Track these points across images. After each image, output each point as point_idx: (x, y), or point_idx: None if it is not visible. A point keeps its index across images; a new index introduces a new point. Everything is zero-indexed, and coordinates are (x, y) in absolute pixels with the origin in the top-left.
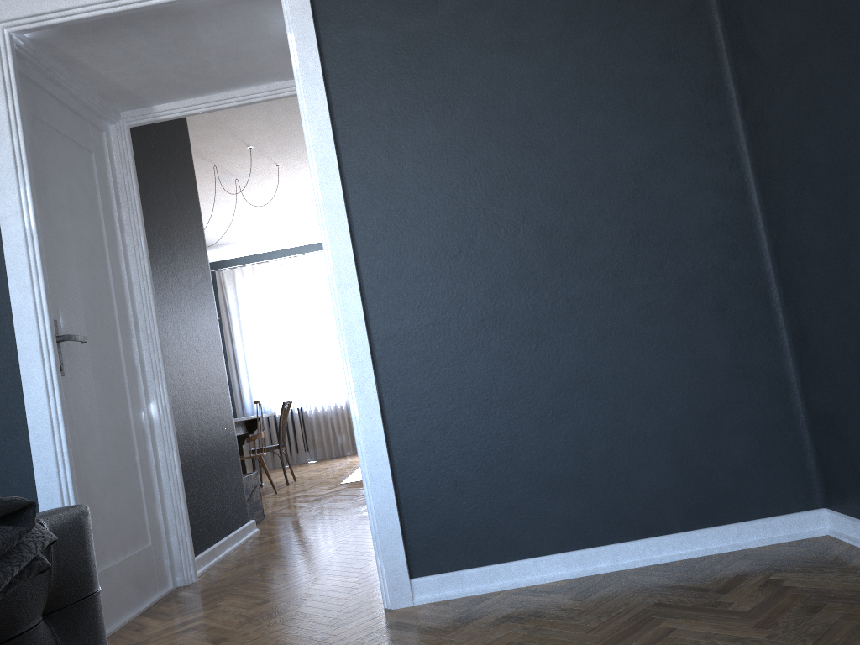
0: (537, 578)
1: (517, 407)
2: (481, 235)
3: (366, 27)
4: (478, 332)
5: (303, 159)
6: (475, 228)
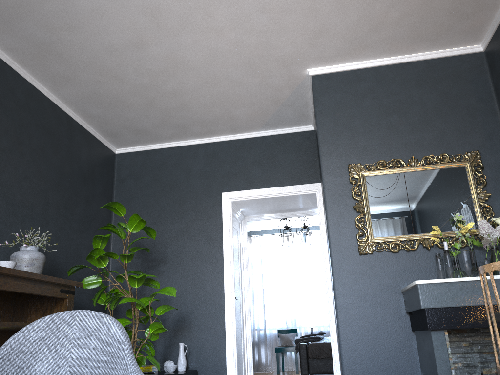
0: None
1: None
2: None
3: None
4: None
5: None
6: None
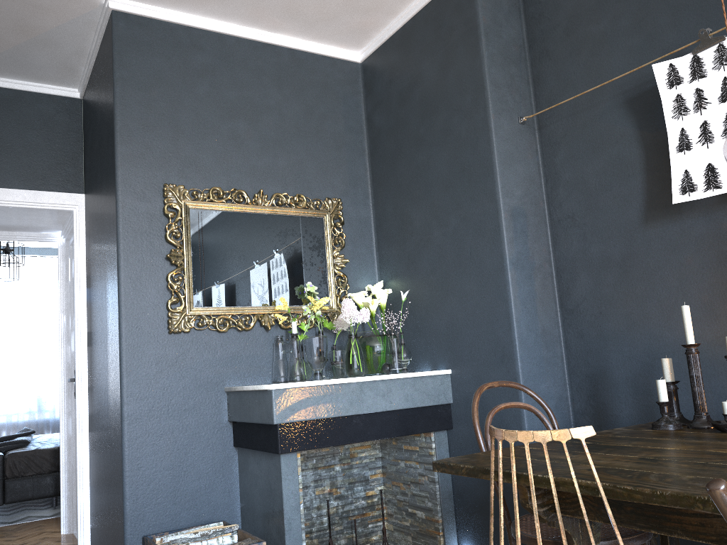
0: None
1: None
2: None
3: None
4: None
5: None
6: None
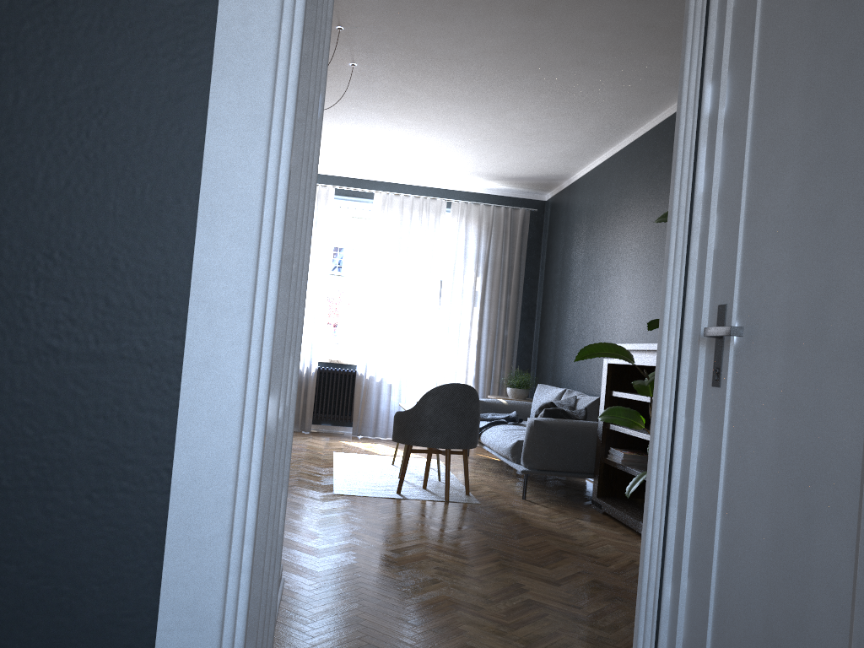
0: None
1: None
2: None
3: None
4: None
5: (389, 67)
6: None
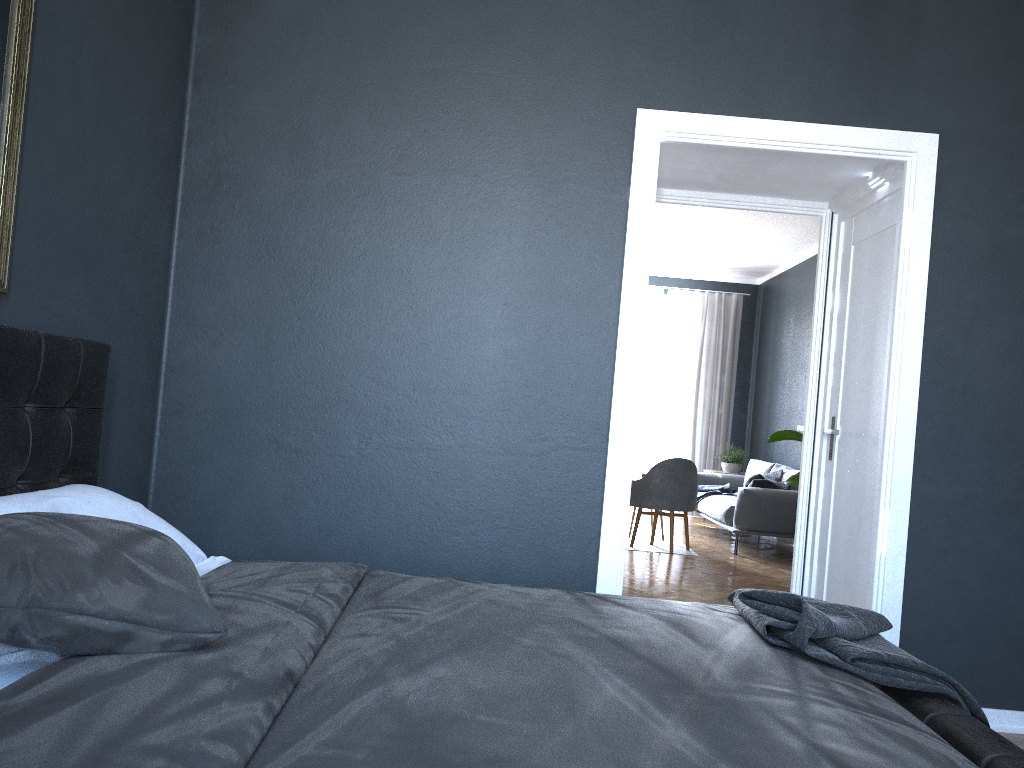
0: (997, 726)
1: (1016, 583)
2: (1023, 431)
3: (973, 224)
4: (1000, 511)
5: None
6: (1021, 424)
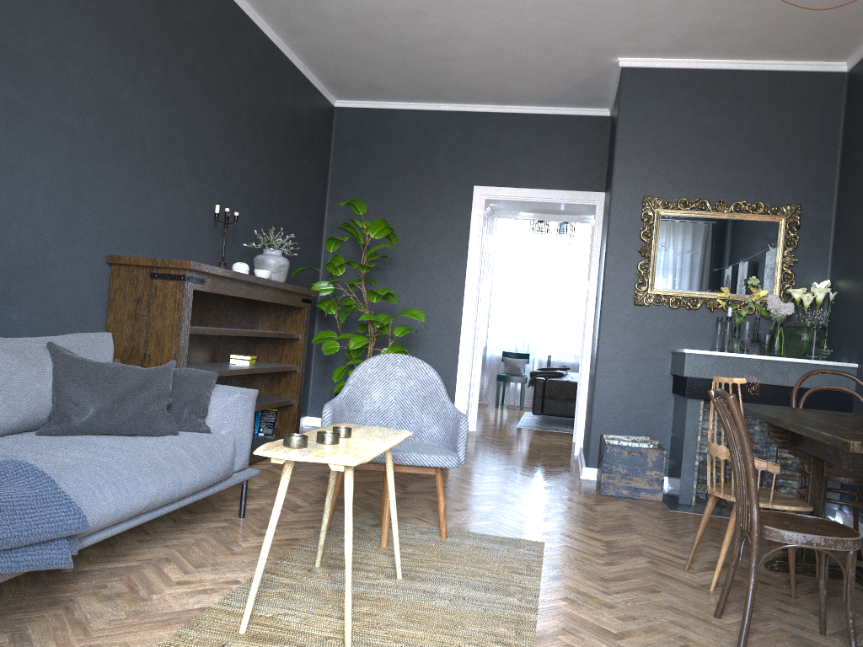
0: None
1: None
2: None
3: None
4: None
5: None
6: None
